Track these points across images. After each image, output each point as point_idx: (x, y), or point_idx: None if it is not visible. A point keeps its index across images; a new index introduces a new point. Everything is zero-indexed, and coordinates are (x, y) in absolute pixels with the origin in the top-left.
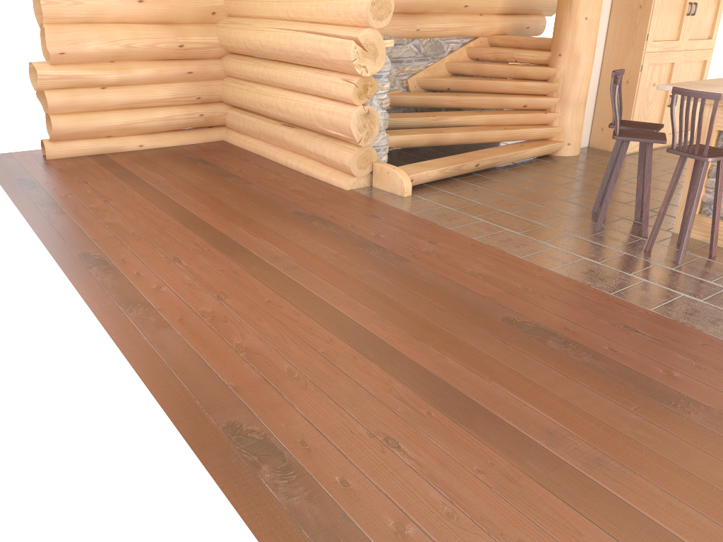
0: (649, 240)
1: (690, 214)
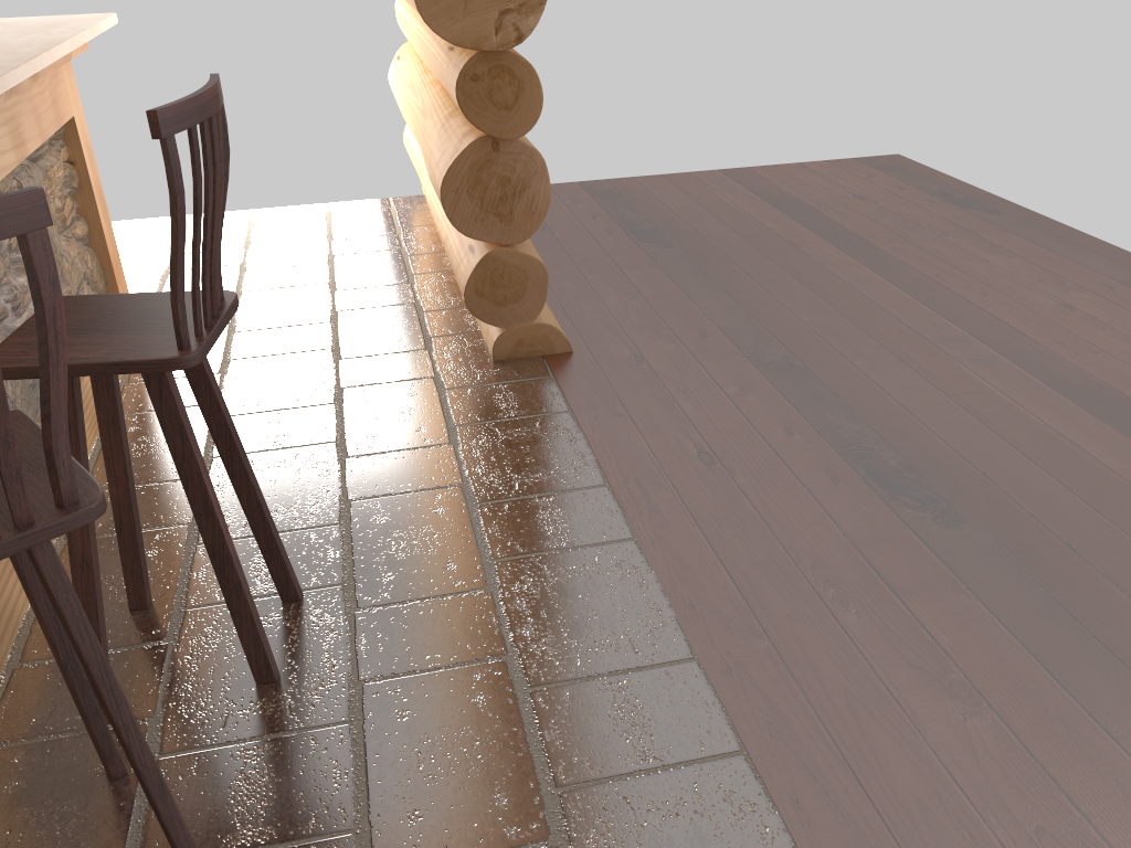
0: (266, 642)
1: (252, 471)
